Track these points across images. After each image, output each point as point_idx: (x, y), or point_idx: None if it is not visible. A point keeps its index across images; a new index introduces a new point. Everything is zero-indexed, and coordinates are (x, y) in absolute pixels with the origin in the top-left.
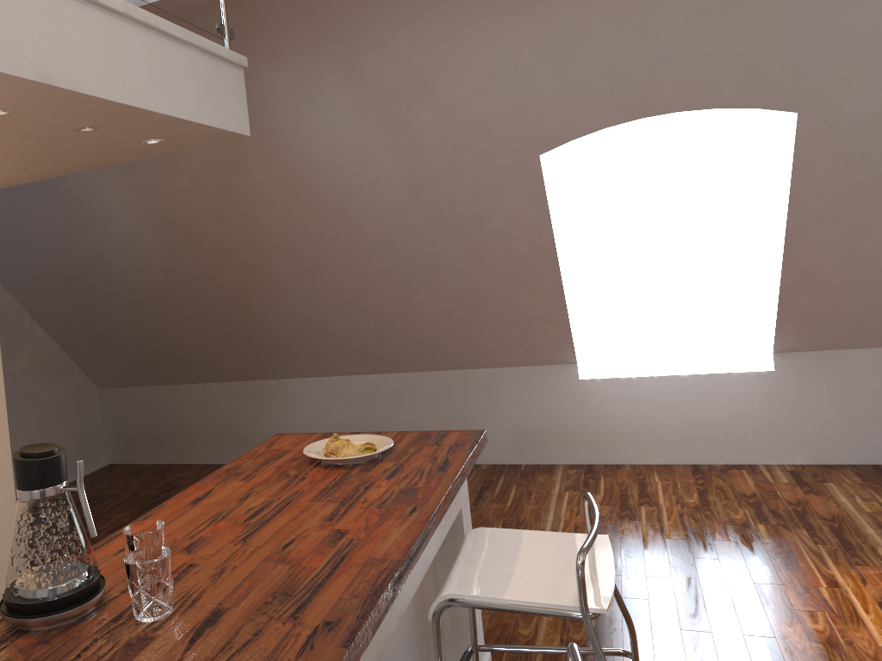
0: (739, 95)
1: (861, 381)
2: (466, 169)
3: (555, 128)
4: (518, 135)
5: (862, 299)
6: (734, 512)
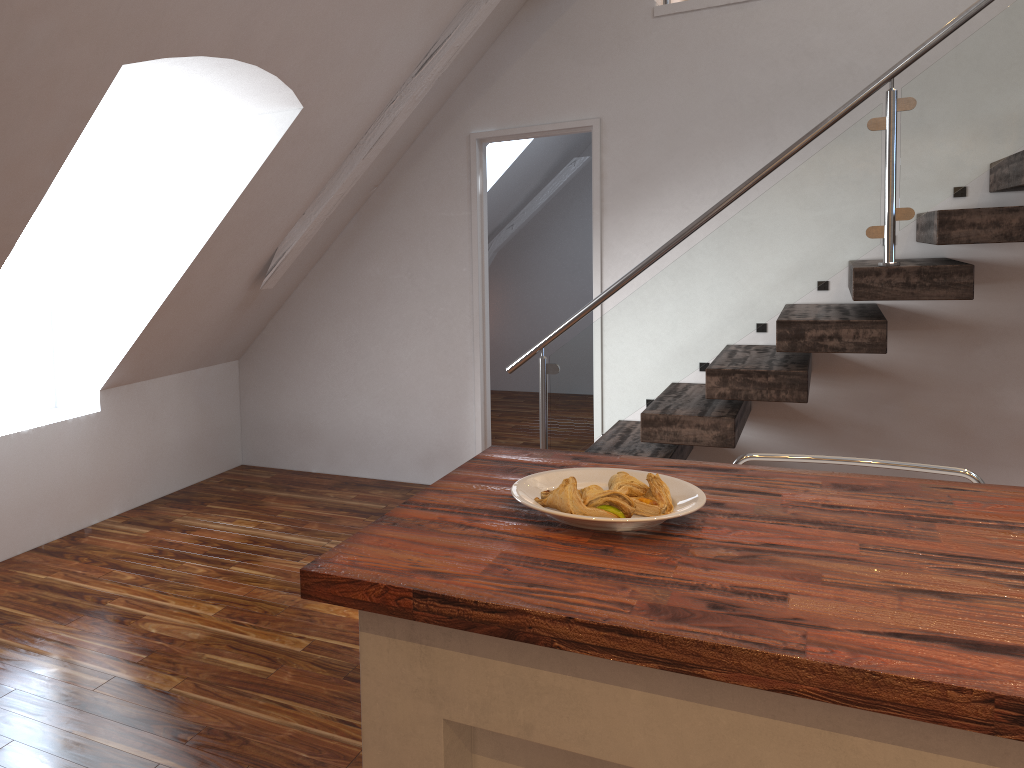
0: (296, 69)
1: (156, 412)
2: (27, 47)
3: (167, 30)
4: (128, 19)
5: (193, 322)
6: (188, 569)
